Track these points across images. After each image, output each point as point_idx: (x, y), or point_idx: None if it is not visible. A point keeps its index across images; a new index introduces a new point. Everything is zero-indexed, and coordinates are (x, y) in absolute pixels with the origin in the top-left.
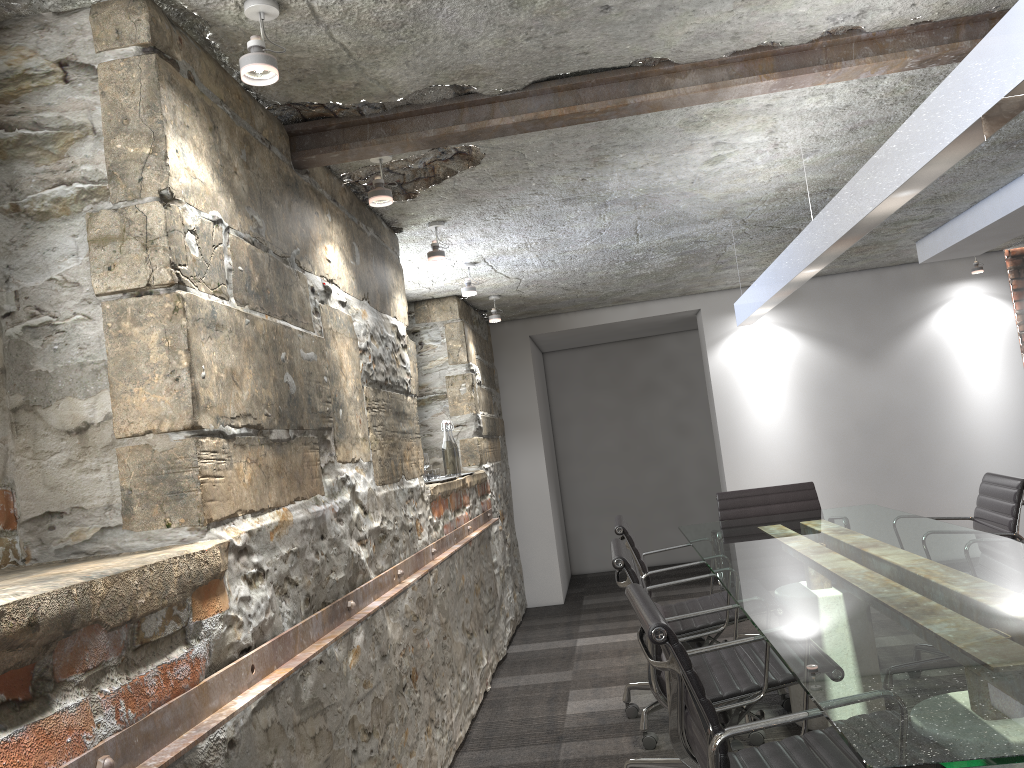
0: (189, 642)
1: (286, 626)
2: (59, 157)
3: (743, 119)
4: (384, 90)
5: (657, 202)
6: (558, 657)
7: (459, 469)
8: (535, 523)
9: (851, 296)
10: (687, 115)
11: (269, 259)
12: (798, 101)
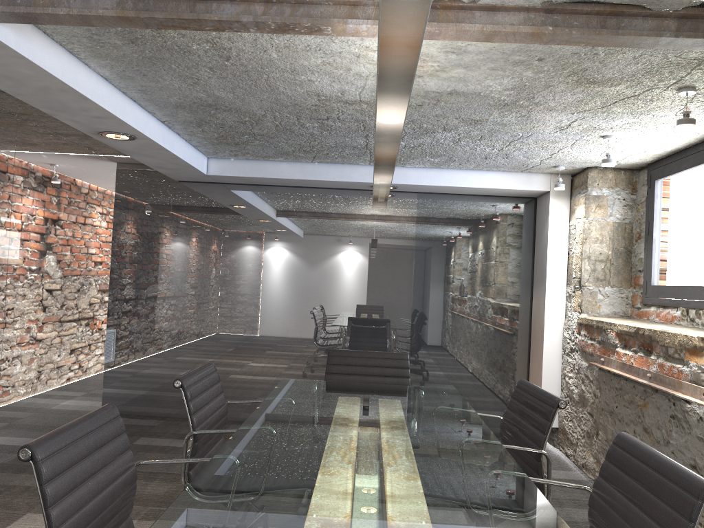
0: (684, 366)
1: None
2: None
3: None
4: None
5: None
6: None
7: None
8: None
9: None
10: None
11: None
12: None
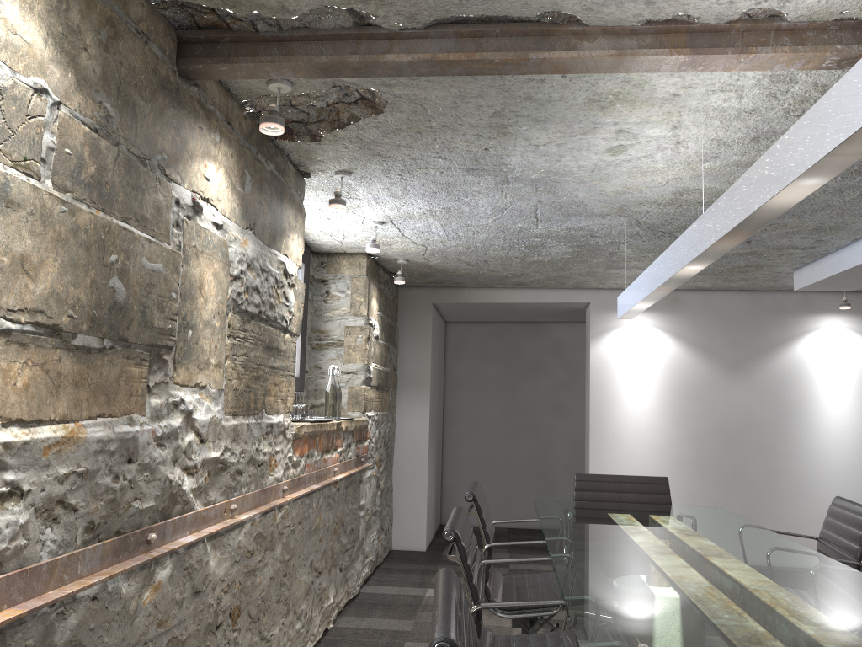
0: None
1: (45, 557)
2: None
3: (649, 107)
4: (276, 2)
5: (557, 187)
6: (405, 604)
7: (339, 413)
8: (411, 473)
9: (727, 312)
10: (593, 92)
11: (117, 154)
12: (706, 95)
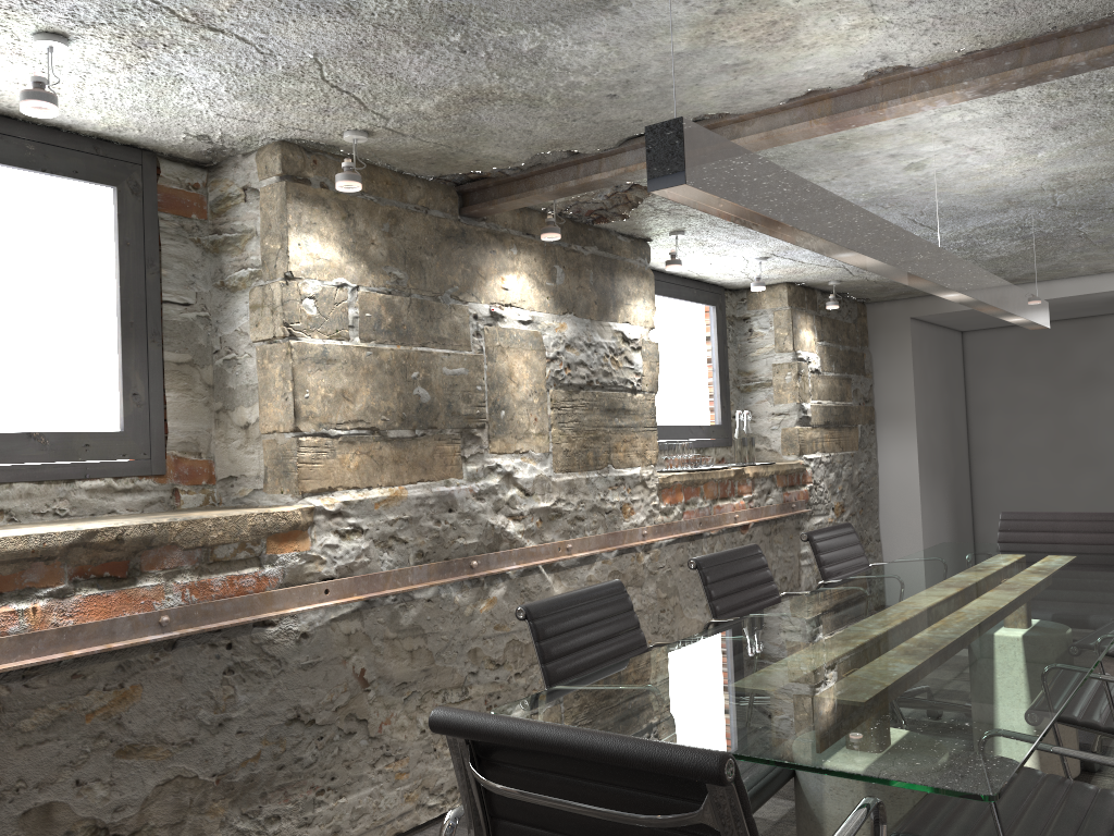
0: (263, 566)
1: (385, 570)
2: (242, 250)
3: (890, 137)
4: (502, 161)
5: (903, 201)
6: None
7: (752, 459)
8: (901, 520)
9: None
10: (816, 142)
11: (410, 302)
12: (933, 118)
